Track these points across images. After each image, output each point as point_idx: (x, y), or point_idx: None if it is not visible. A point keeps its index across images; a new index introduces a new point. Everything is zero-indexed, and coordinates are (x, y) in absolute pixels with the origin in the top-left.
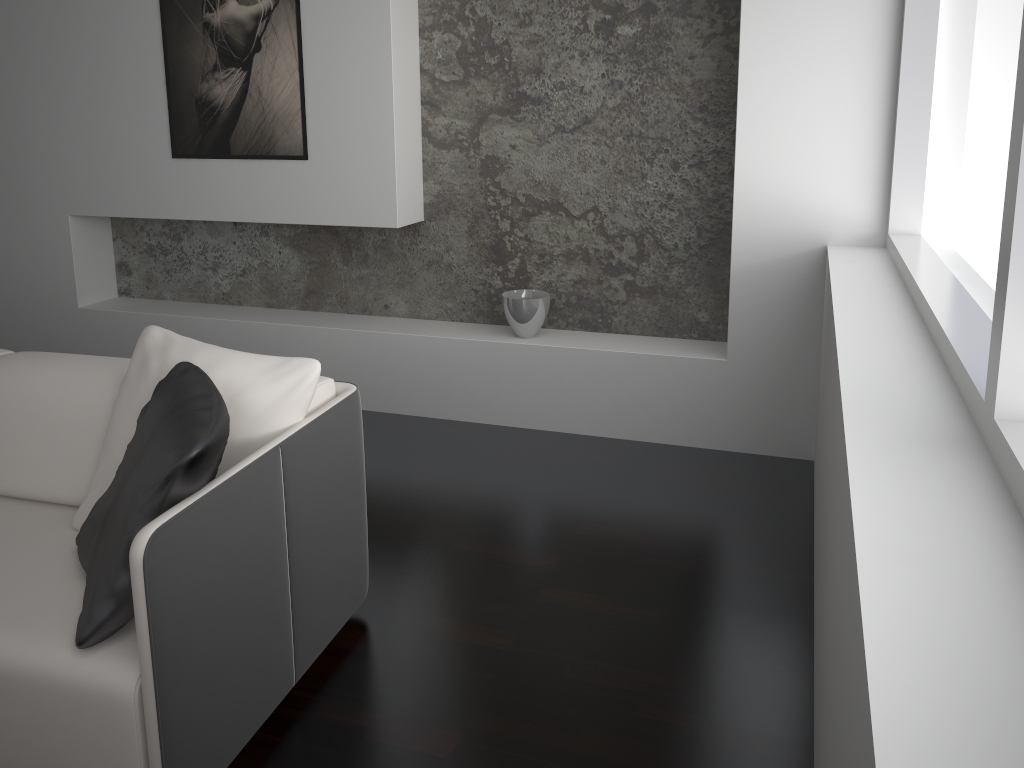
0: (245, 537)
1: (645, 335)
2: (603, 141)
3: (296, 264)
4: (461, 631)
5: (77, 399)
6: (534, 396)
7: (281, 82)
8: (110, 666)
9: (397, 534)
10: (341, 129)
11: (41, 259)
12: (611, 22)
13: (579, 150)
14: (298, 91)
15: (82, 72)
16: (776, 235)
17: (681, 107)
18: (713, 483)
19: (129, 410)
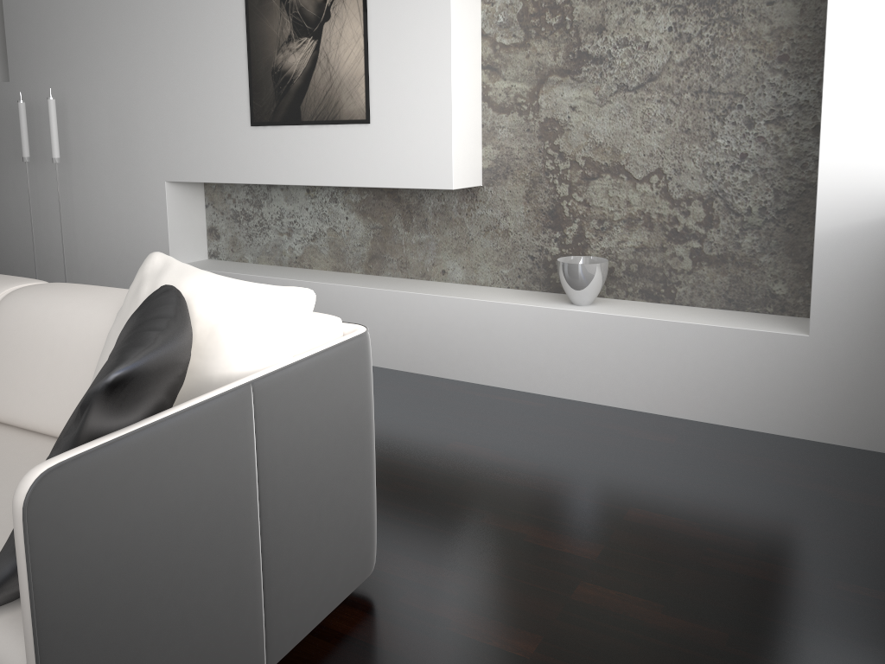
0: (192, 490)
1: (713, 308)
2: (669, 99)
3: (361, 229)
4: (476, 626)
5: (81, 328)
6: (588, 367)
7: (347, 49)
8: (3, 637)
9: (424, 502)
10: (401, 92)
11: (142, 221)
12: None
13: (643, 109)
14: (362, 56)
15: (179, 50)
16: (872, 192)
17: (757, 58)
18: (792, 475)
19: (116, 338)
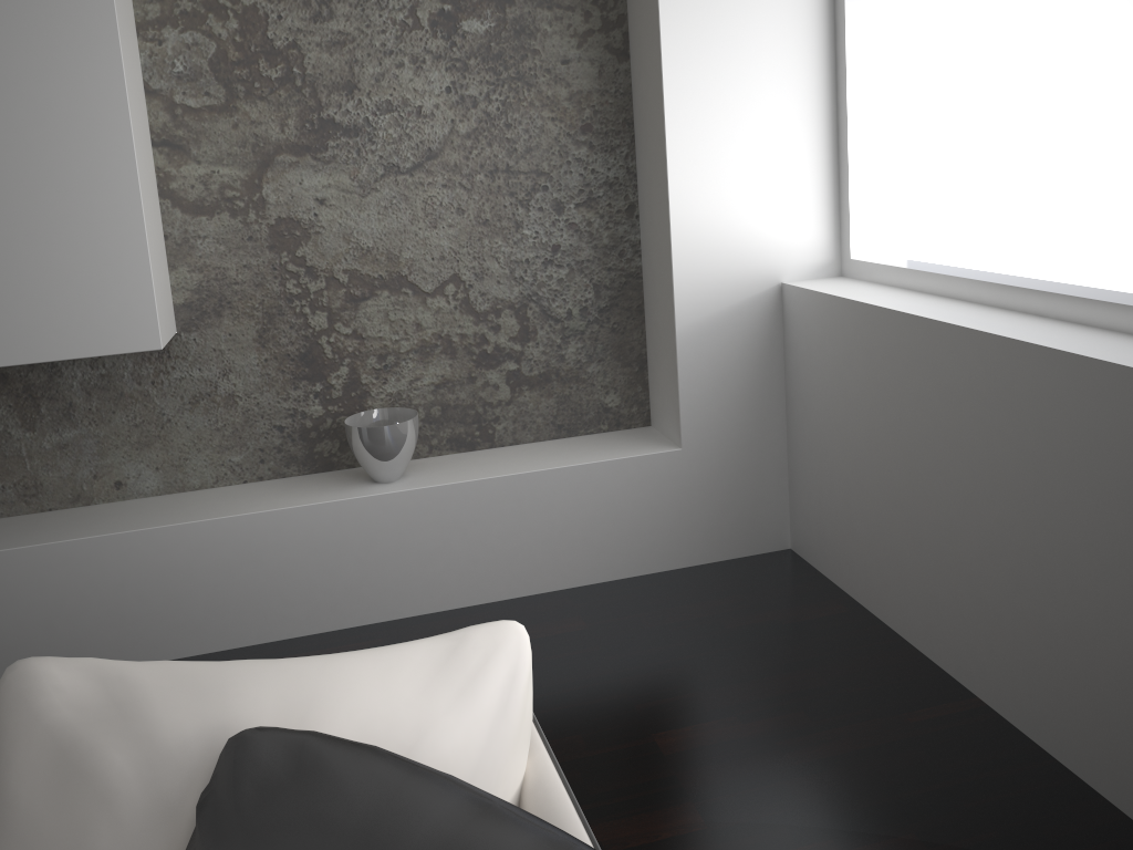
0: None
1: (541, 440)
2: (458, 182)
3: None
4: None
5: None
6: (425, 564)
7: None
8: None
9: None
10: (29, 193)
11: None
12: (453, 14)
13: (424, 197)
14: None
15: None
16: (725, 278)
17: (559, 128)
18: (731, 614)
19: None
